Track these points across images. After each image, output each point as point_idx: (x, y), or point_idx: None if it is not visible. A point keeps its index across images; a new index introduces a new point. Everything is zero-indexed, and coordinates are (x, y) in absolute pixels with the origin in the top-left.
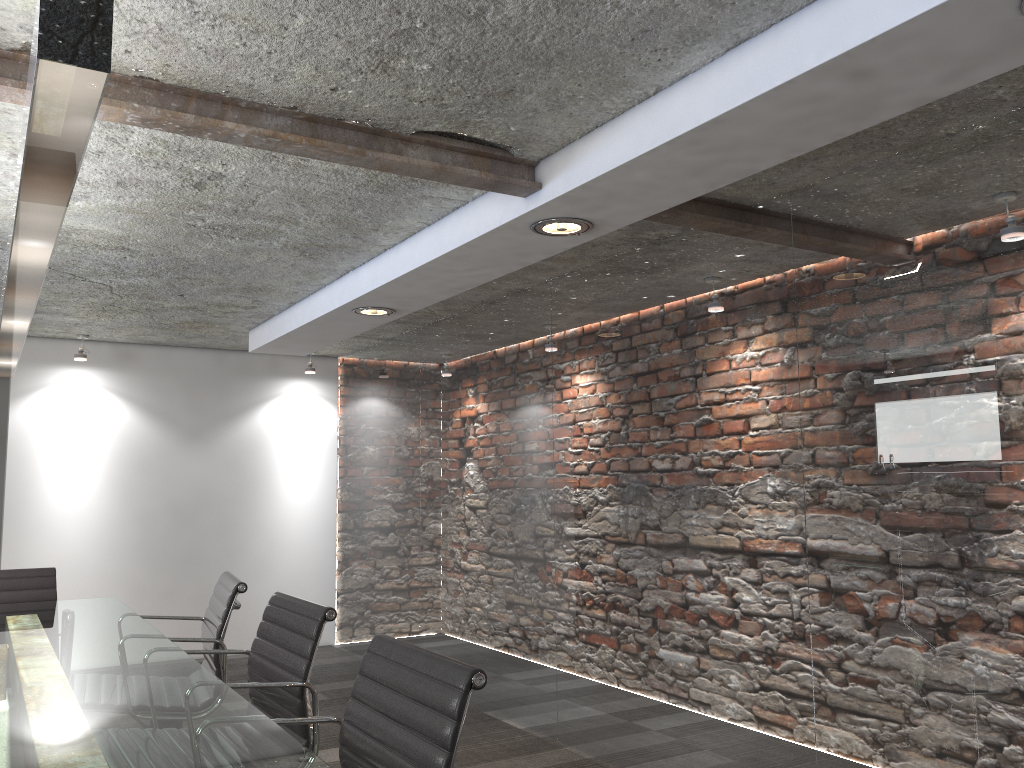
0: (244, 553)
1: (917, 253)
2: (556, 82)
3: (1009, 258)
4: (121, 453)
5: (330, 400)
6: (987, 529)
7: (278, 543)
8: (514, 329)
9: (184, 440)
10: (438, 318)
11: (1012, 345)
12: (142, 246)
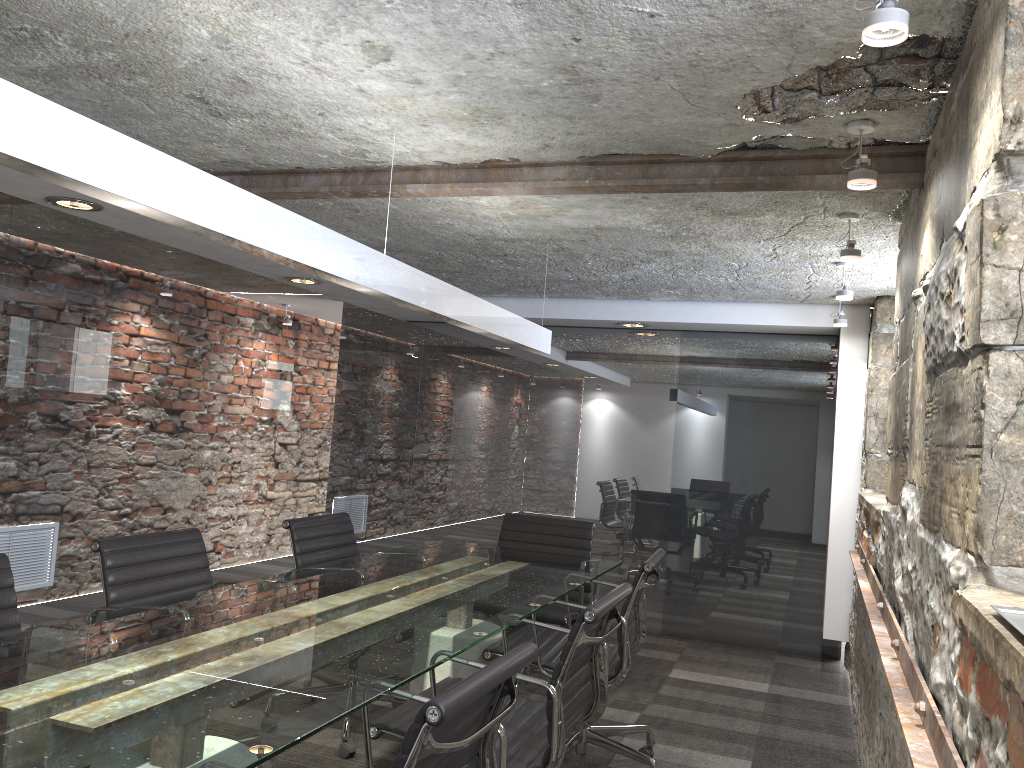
0: None
1: (85, 283)
2: None
3: (123, 307)
4: None
5: None
6: (93, 441)
7: None
8: None
9: None
10: None
11: (118, 350)
12: None
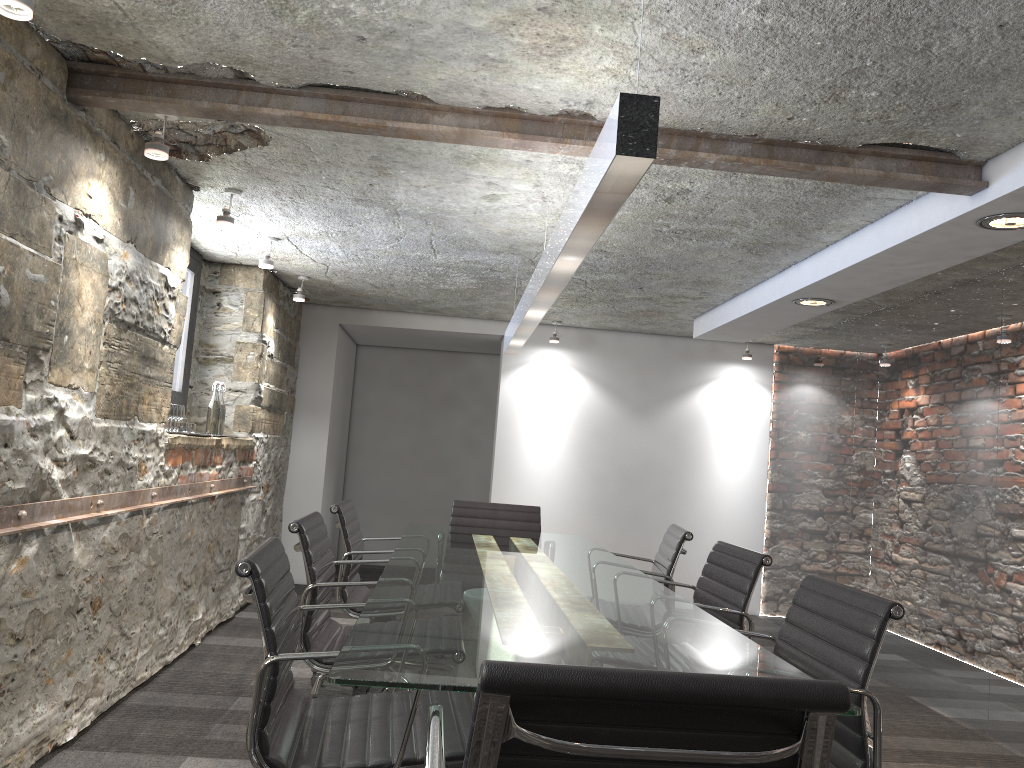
0: (680, 519)
1: None
2: (1003, 93)
3: None
4: (581, 422)
5: (764, 385)
6: None
7: (710, 514)
8: (959, 320)
9: (632, 414)
10: (878, 308)
11: None
12: (616, 249)
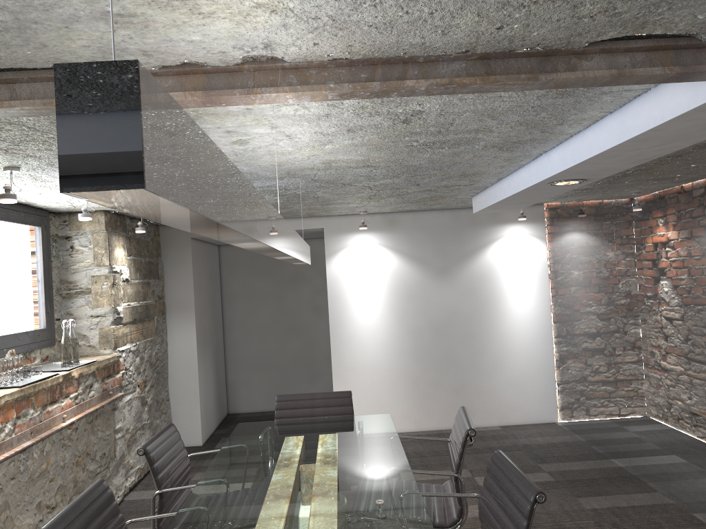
0: (484, 355)
1: None
2: None
3: None
4: (395, 288)
5: (539, 237)
6: None
7: (508, 347)
8: (703, 180)
9: (435, 276)
10: (626, 172)
11: None
12: (380, 163)
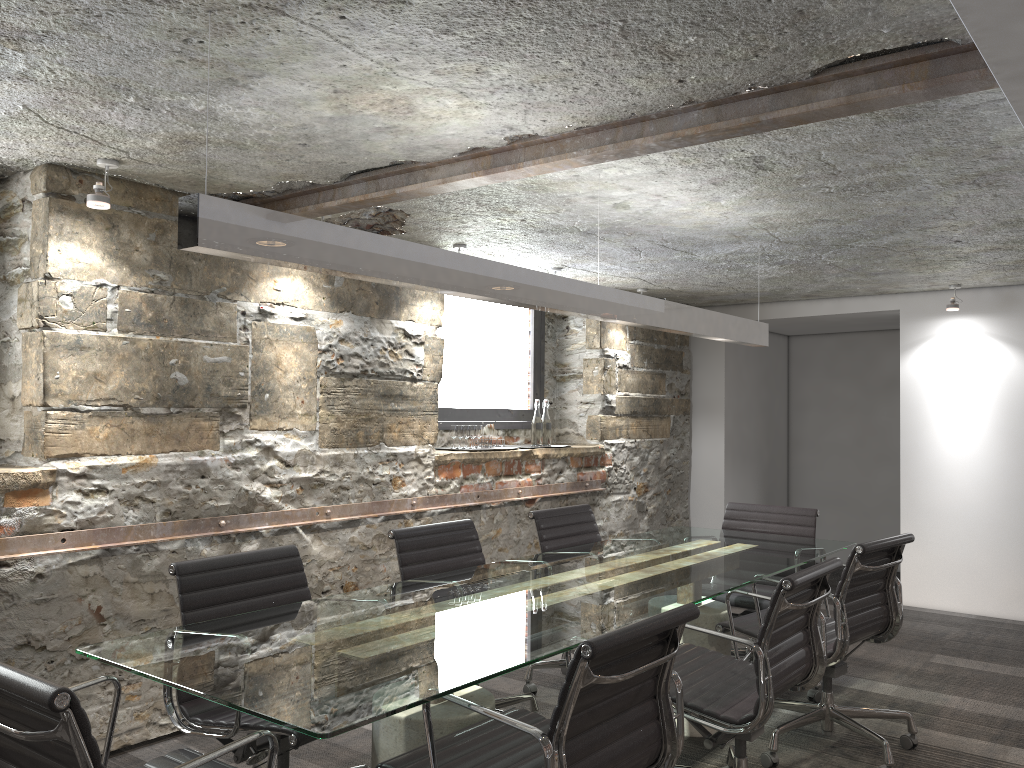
0: None
1: None
2: None
3: None
4: (1008, 401)
5: None
6: None
7: None
8: None
9: None
10: None
11: None
12: (830, 216)
